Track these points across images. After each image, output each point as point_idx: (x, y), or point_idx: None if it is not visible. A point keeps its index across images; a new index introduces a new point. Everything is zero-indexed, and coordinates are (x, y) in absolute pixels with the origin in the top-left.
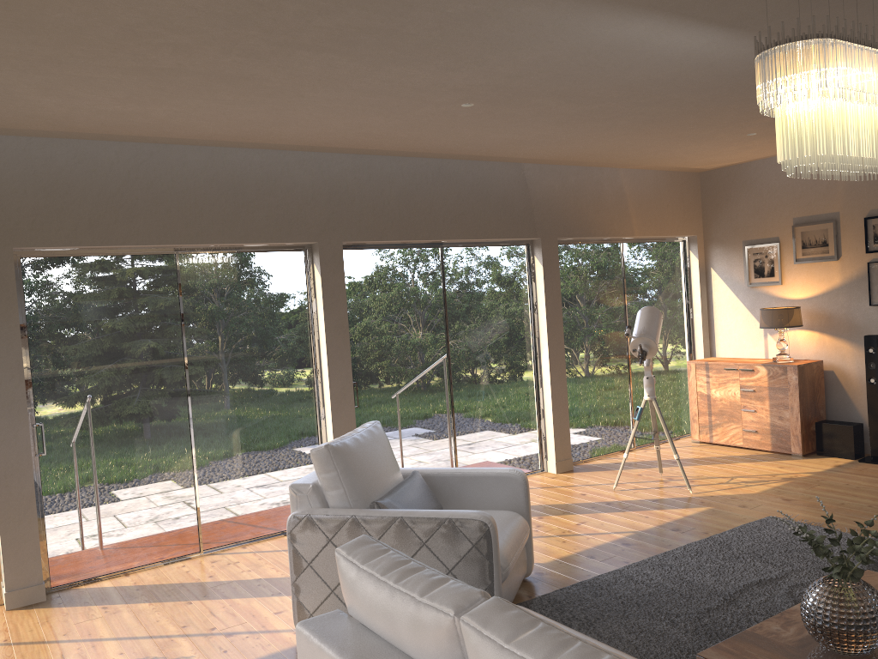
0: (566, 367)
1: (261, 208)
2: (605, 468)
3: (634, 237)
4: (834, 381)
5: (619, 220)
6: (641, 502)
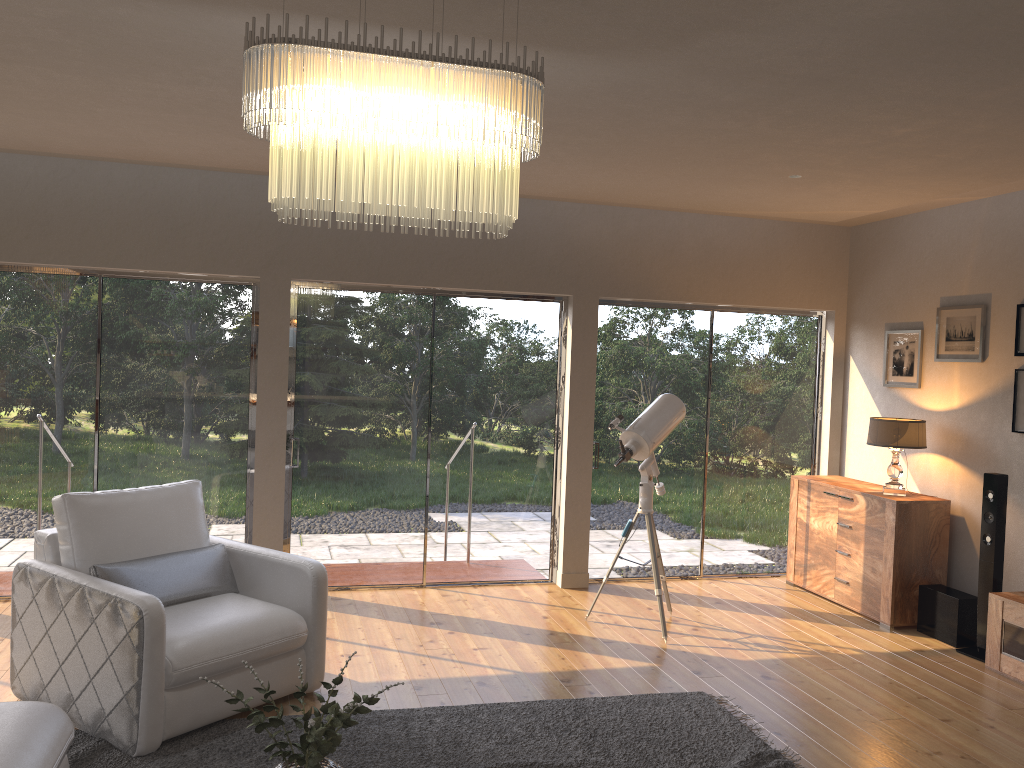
0: (602, 459)
1: (193, 235)
2: (625, 593)
3: (729, 305)
4: (964, 532)
5: (702, 282)
6: (590, 640)
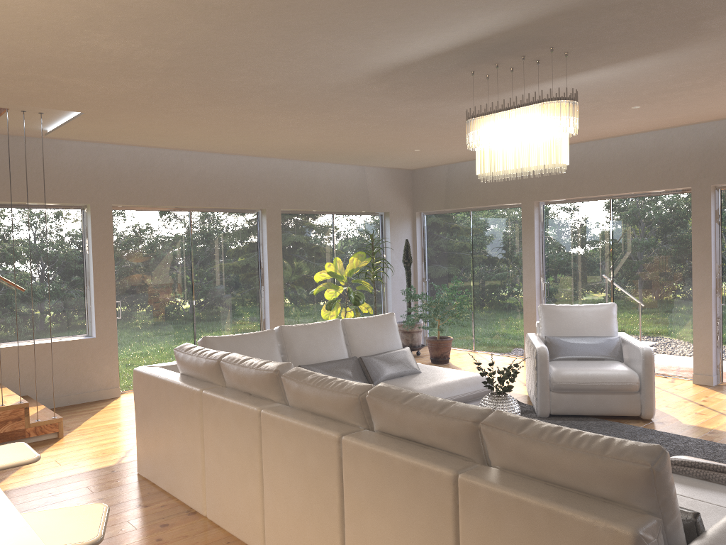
0: None
1: (651, 169)
2: None
3: None
4: None
5: None
6: None
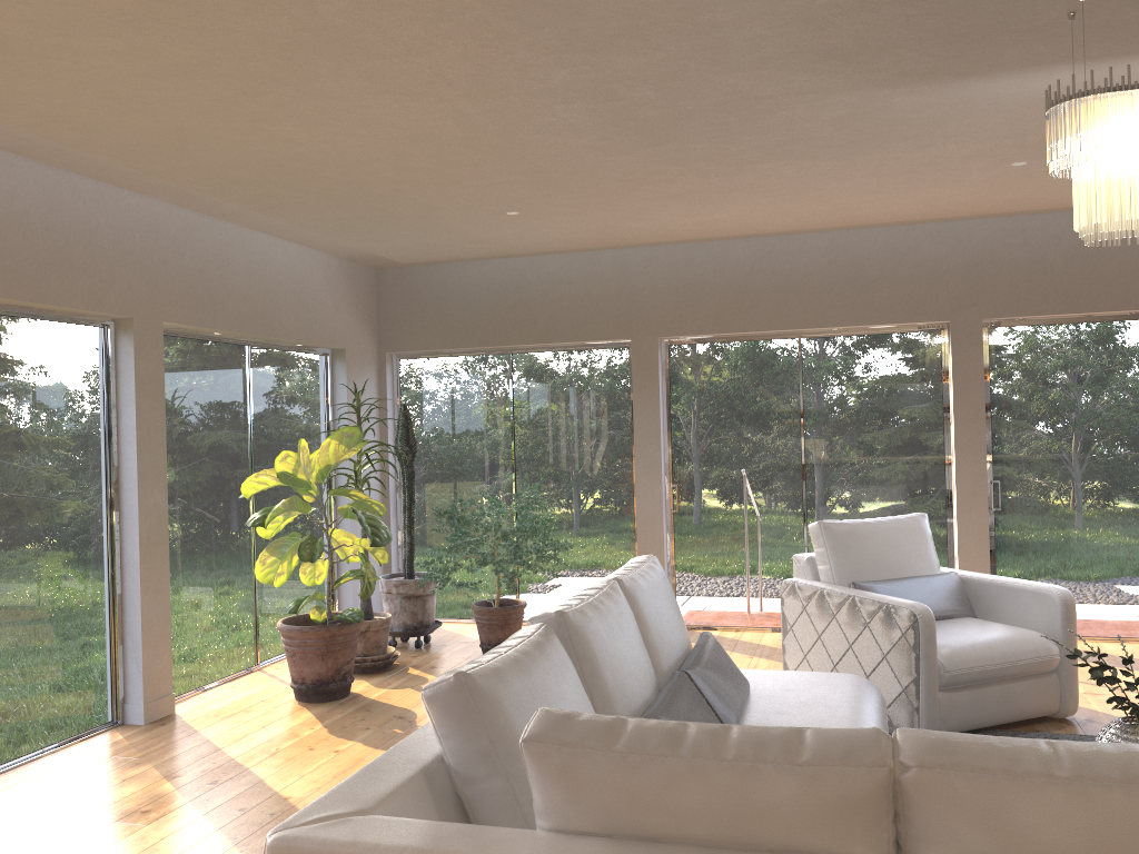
0: None
1: (882, 289)
2: None
3: None
4: None
5: None
6: None
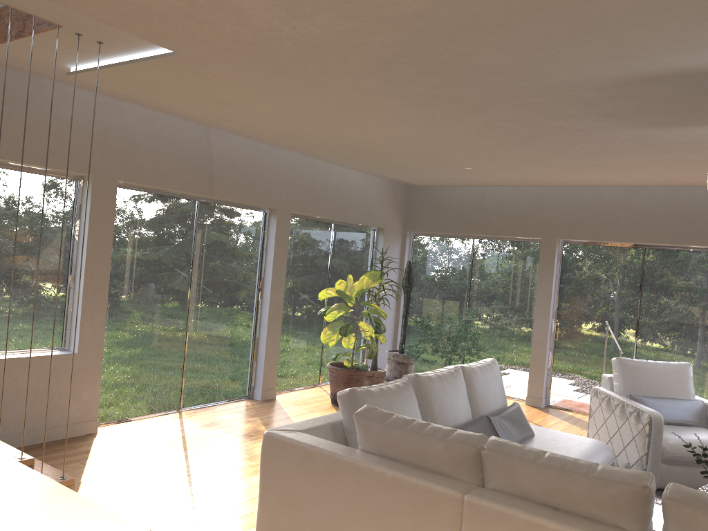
0: None
1: (699, 224)
2: None
3: None
4: None
5: None
6: None
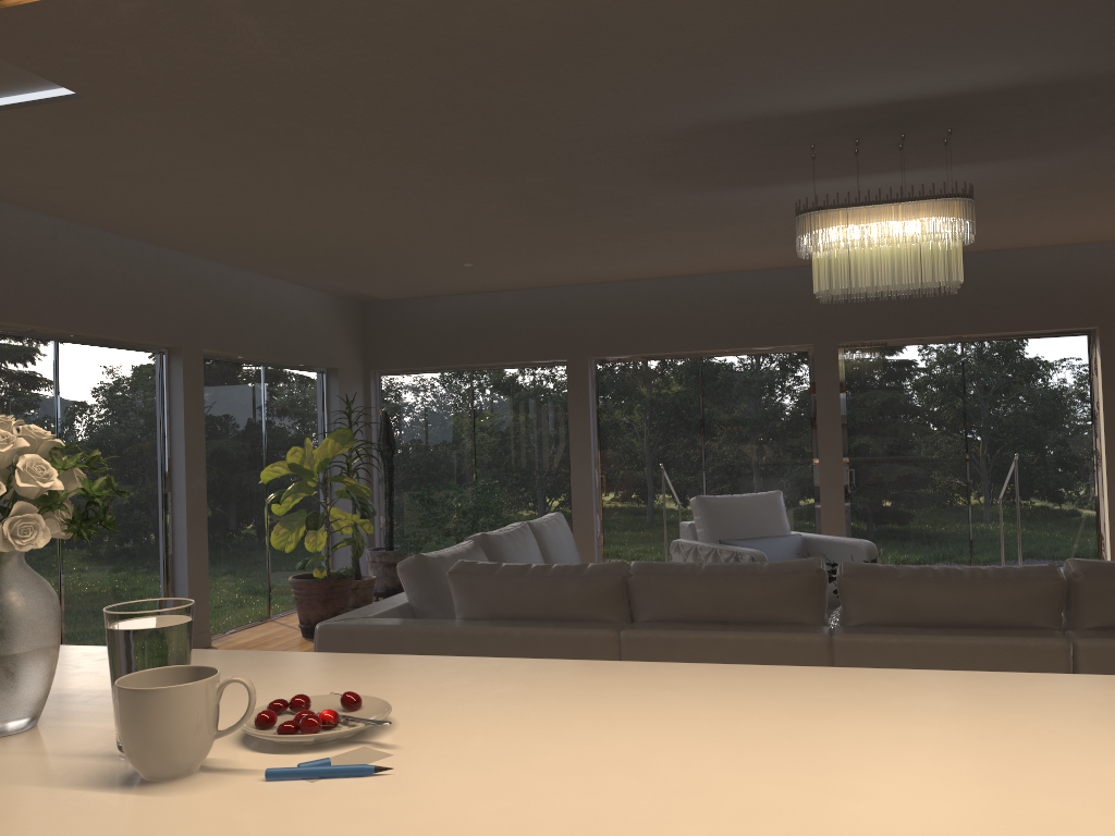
0: None
1: (761, 319)
2: None
3: None
4: None
5: None
6: None
